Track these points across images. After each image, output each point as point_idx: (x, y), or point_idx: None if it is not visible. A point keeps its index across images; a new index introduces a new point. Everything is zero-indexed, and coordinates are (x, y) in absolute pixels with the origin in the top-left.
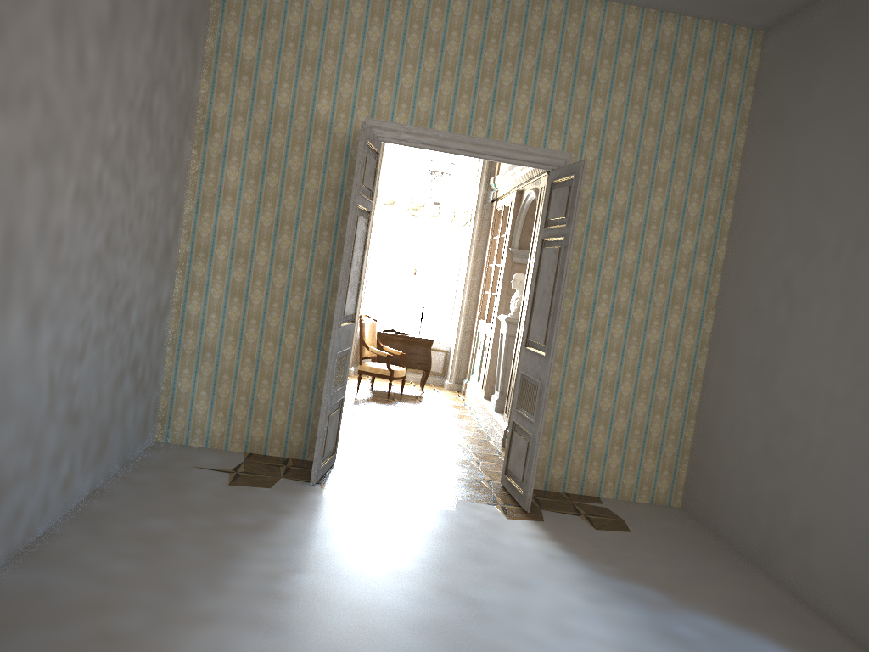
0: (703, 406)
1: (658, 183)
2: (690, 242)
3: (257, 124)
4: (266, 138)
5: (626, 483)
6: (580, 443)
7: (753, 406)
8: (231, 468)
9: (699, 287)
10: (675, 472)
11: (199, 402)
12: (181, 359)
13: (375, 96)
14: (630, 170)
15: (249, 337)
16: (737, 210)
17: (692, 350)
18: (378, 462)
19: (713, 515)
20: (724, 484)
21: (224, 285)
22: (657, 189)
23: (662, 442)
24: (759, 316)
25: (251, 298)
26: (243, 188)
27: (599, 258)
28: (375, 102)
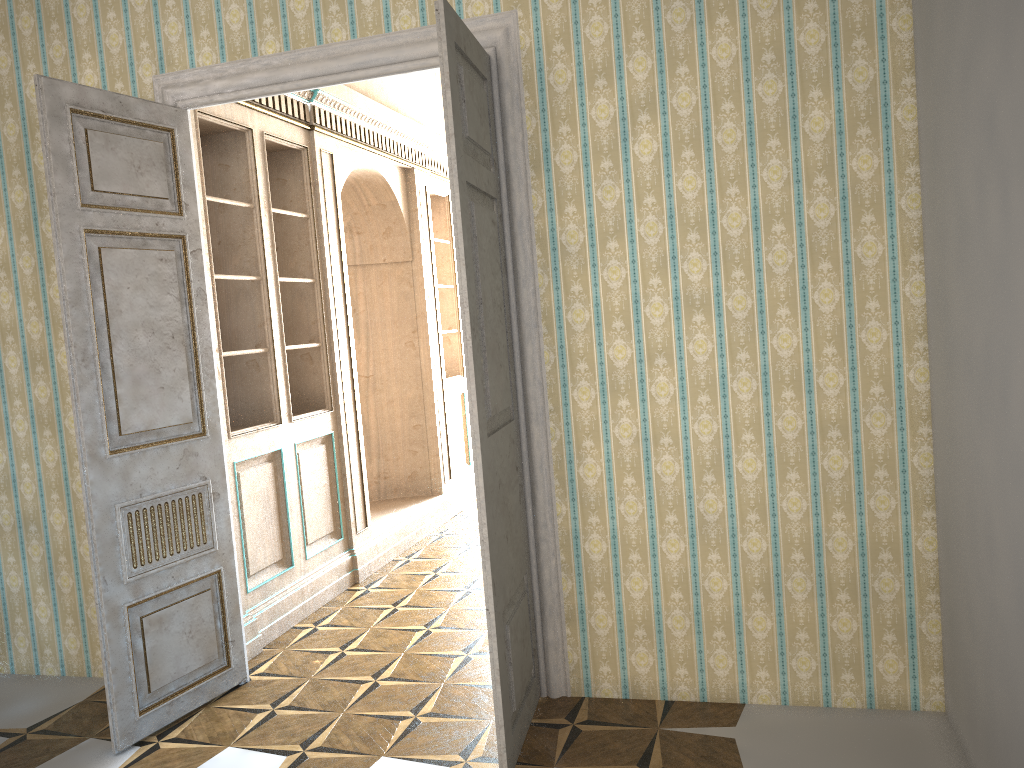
0: (938, 477)
1: (716, 8)
2: (822, 113)
3: (10, 143)
4: (26, 163)
5: (800, 669)
6: (676, 595)
7: (990, 479)
8: (32, 723)
9: (871, 207)
10: (912, 634)
11: (38, 605)
12: (1, 541)
13: (158, 33)
14: (644, 1)
15: (78, 490)
16: (916, 1)
17: (887, 353)
18: (340, 666)
19: (980, 756)
20: (982, 681)
21: (27, 414)
22: (715, 22)
23: (864, 571)
24: (968, 237)
25: (66, 426)
26: (15, 252)
27: (624, 205)
28: (161, 43)
